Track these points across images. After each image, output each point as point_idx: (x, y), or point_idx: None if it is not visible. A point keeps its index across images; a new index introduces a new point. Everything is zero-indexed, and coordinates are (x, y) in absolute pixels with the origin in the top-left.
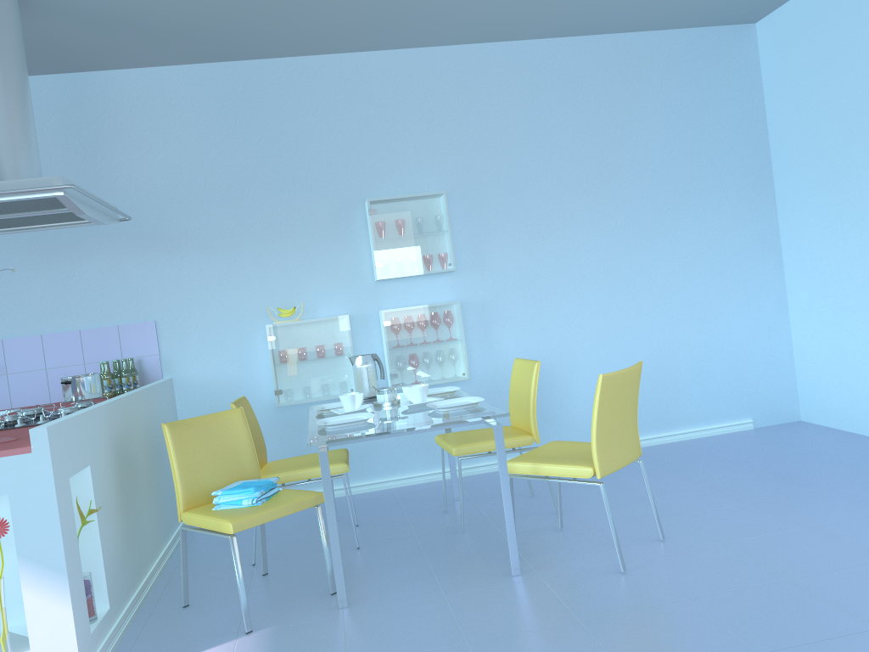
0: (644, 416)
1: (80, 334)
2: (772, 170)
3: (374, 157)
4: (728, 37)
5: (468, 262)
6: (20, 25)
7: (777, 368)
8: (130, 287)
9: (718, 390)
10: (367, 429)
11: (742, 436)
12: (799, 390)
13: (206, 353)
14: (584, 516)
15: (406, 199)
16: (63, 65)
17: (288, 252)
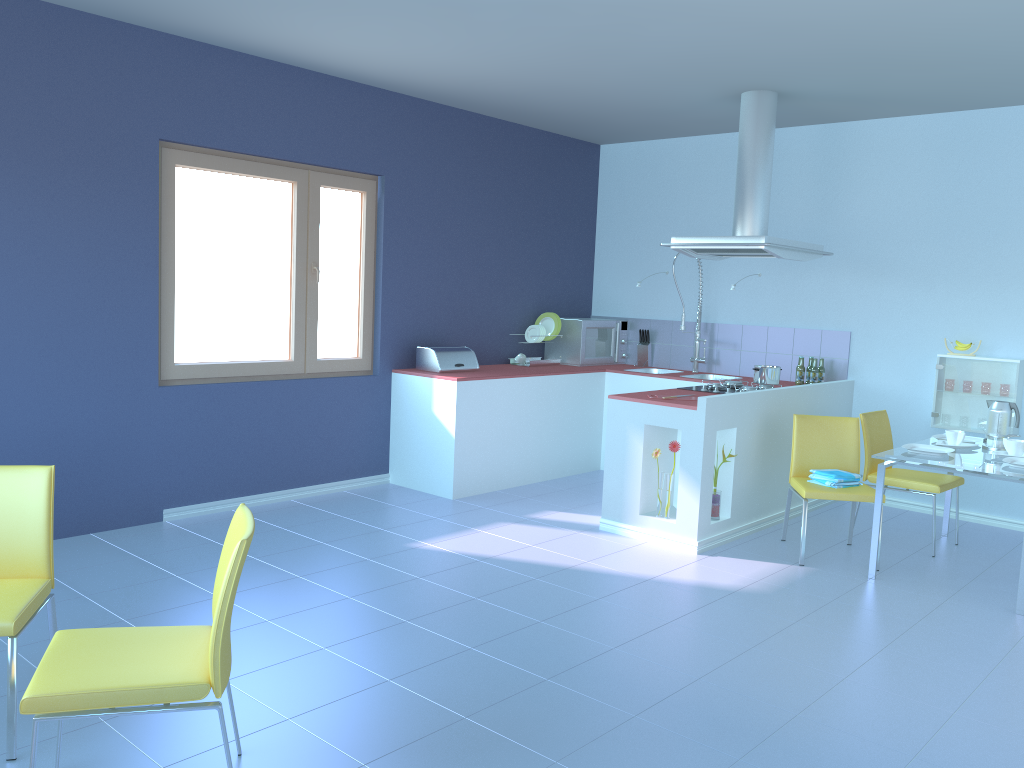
0: None
1: (793, 331)
2: None
3: None
4: None
5: None
6: (774, 116)
7: None
8: (837, 301)
9: None
10: (926, 460)
11: None
12: None
13: (885, 367)
14: None
15: None
16: (822, 120)
17: (979, 291)
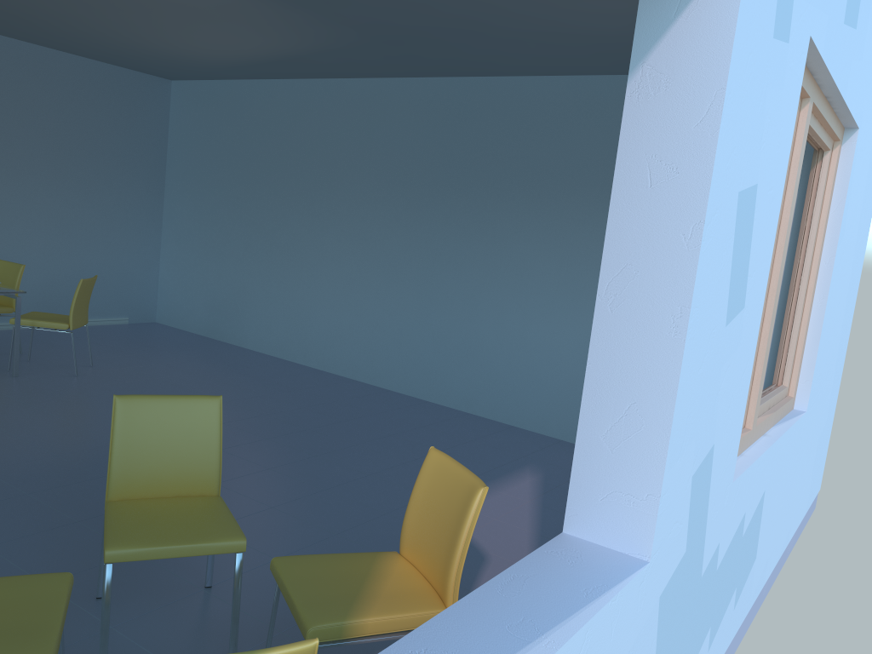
0: (63, 308)
1: None
2: (166, 171)
3: None
4: (155, 84)
5: None
6: None
7: (148, 289)
8: None
9: (111, 298)
10: None
11: (122, 327)
12: (158, 304)
13: None
14: (40, 356)
15: None
16: None
17: None
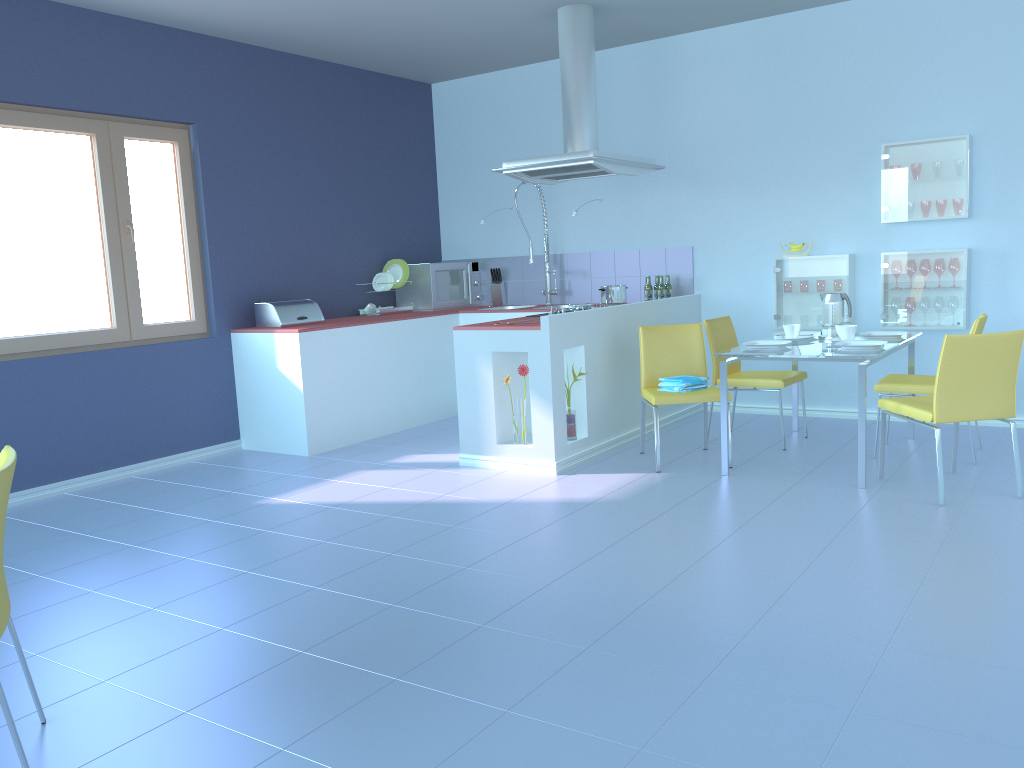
0: None
1: (639, 253)
2: None
3: (903, 99)
4: None
5: (992, 208)
6: (592, 30)
7: None
8: (677, 217)
9: None
10: (764, 352)
11: None
12: None
13: (728, 277)
14: (991, 471)
15: (923, 143)
16: (643, 37)
17: (806, 192)
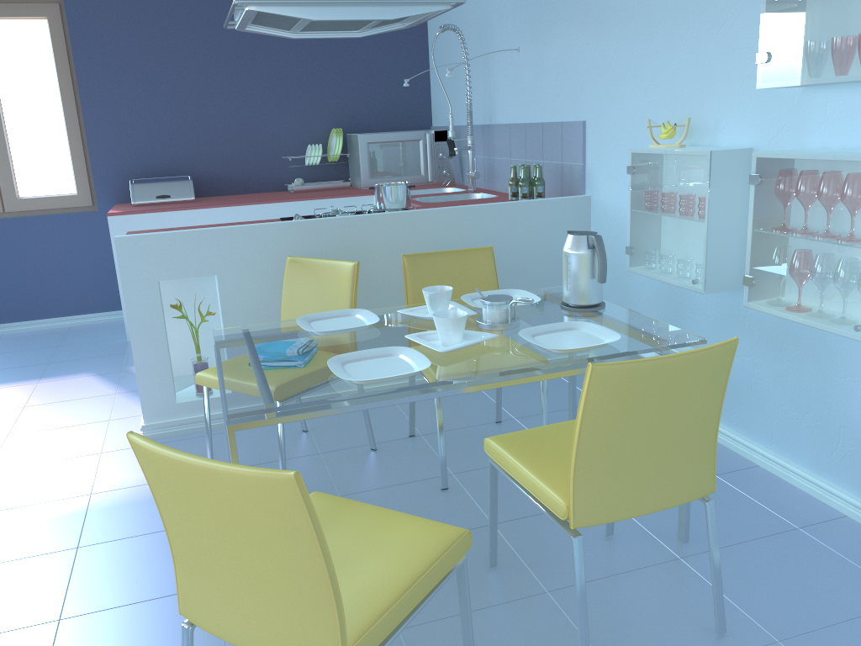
0: None
1: (542, 128)
2: None
3: None
4: None
5: None
6: None
7: None
8: (573, 75)
9: None
10: (253, 344)
11: None
12: None
13: (614, 173)
14: None
15: None
16: None
17: (699, 26)
